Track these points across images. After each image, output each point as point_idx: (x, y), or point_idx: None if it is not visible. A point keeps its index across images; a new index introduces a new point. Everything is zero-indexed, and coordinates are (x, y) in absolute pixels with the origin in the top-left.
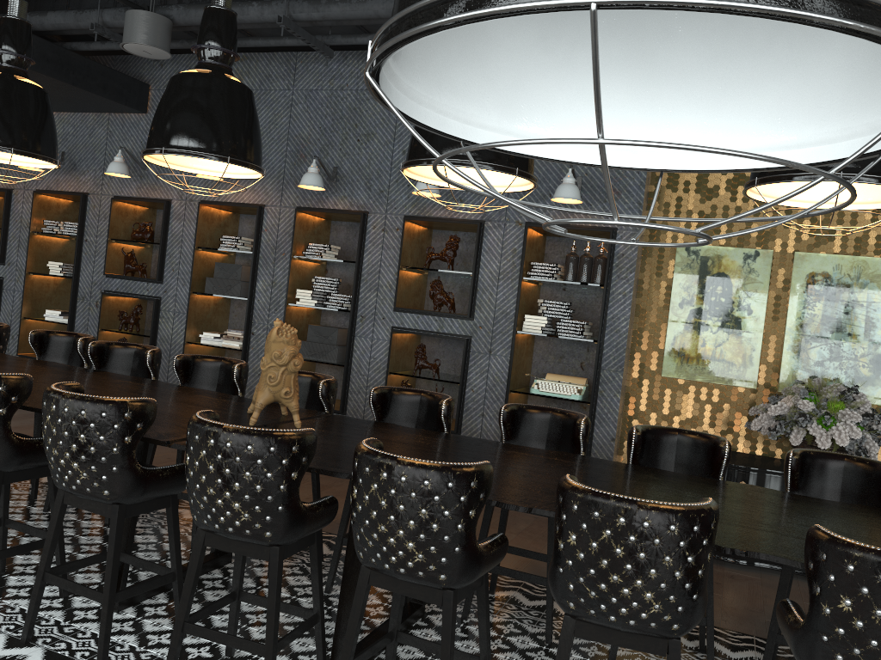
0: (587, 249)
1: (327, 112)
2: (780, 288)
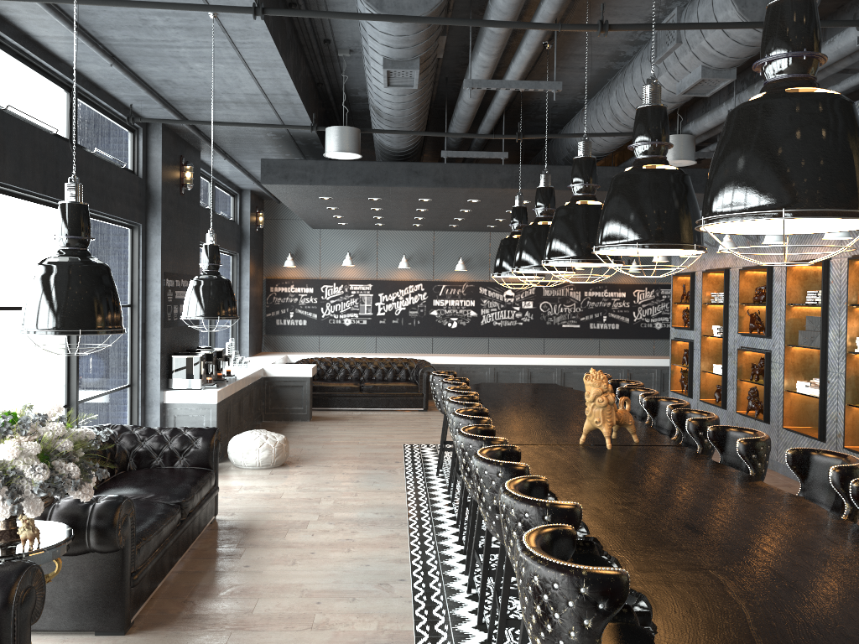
0: None
1: None
2: None
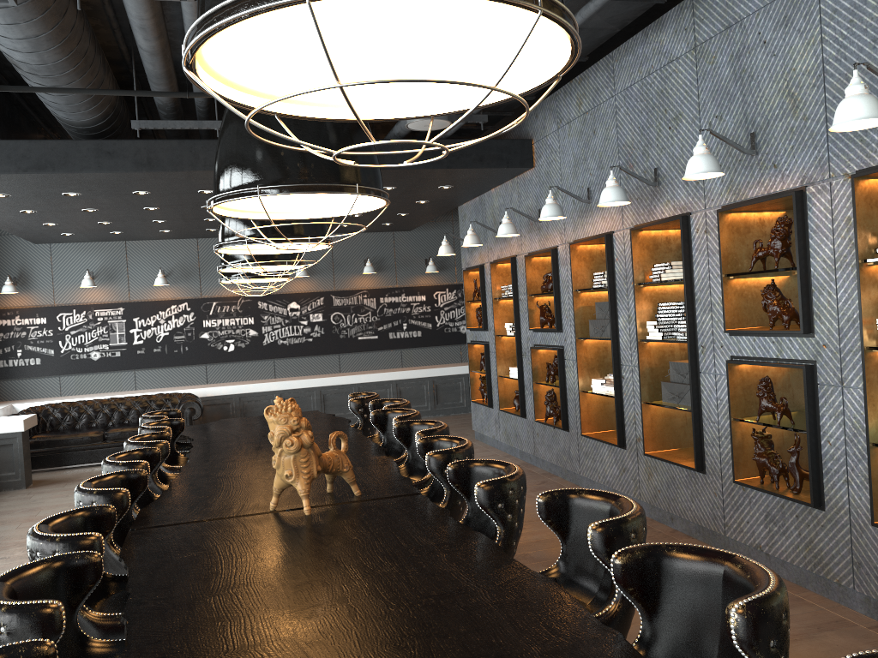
0: None
1: (641, 106)
2: None
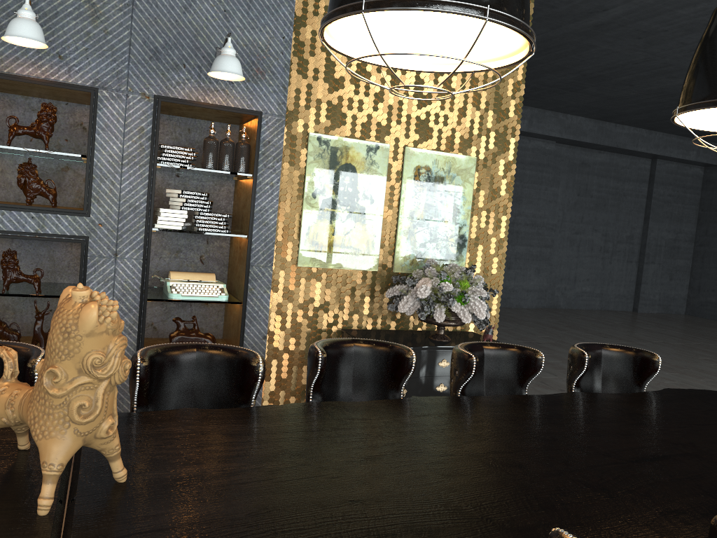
0: (228, 133)
1: None
2: (394, 179)
